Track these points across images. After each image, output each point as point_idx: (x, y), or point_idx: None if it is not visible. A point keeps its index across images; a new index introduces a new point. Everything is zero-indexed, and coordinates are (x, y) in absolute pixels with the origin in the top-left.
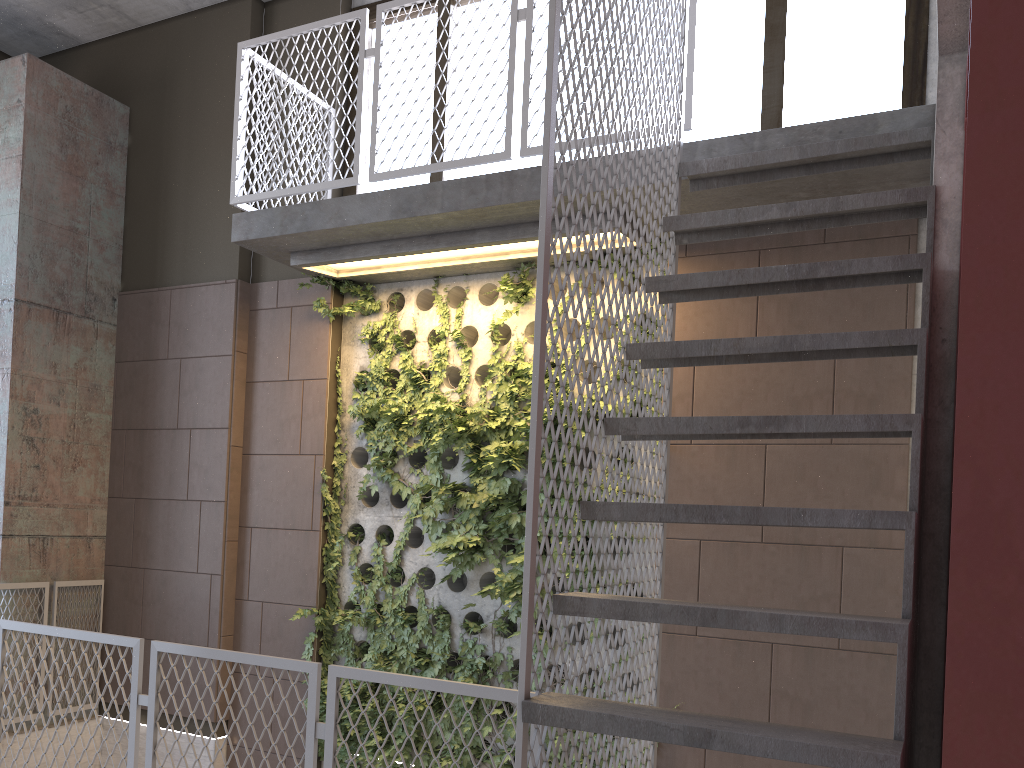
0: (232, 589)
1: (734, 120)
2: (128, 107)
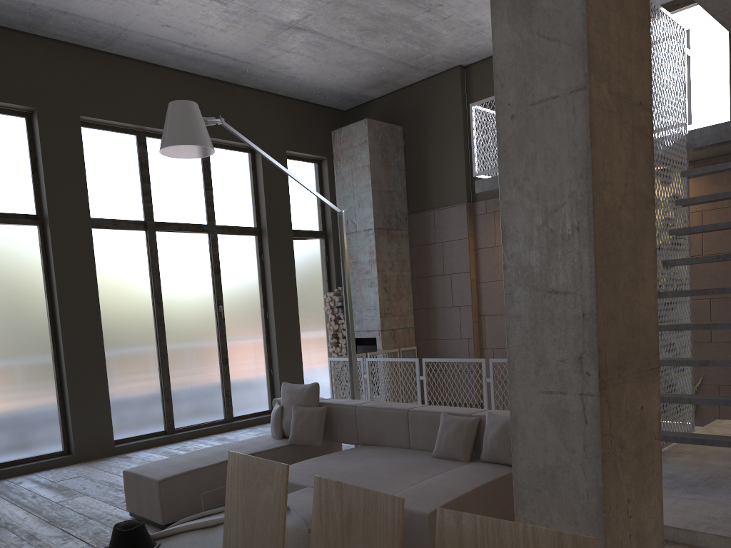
0: (477, 344)
1: (715, 95)
2: (401, 127)
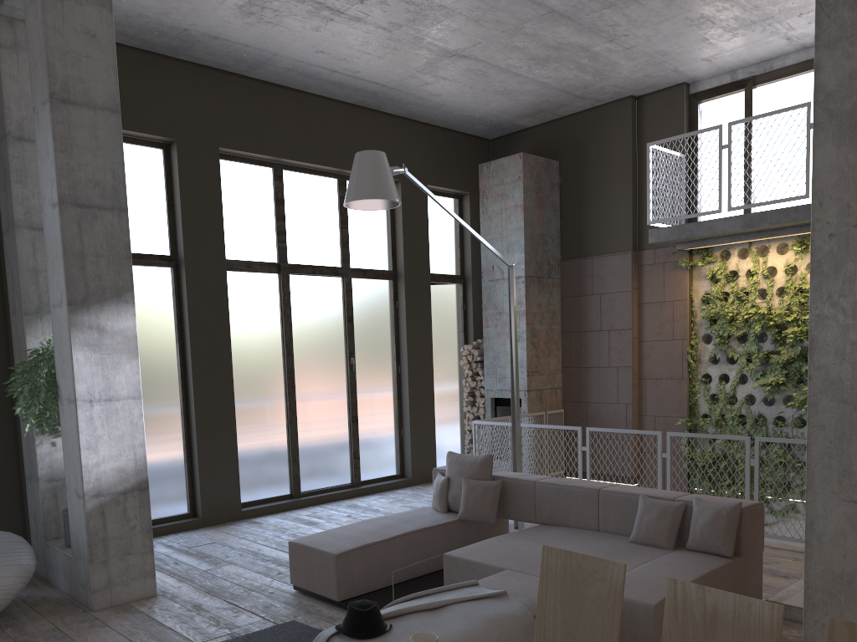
0: (636, 410)
1: None
2: (558, 161)
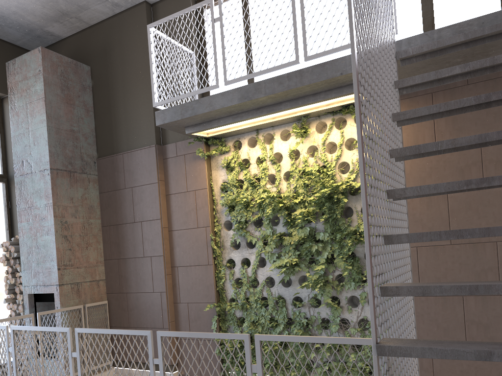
0: (171, 298)
1: (407, 27)
2: (89, 66)
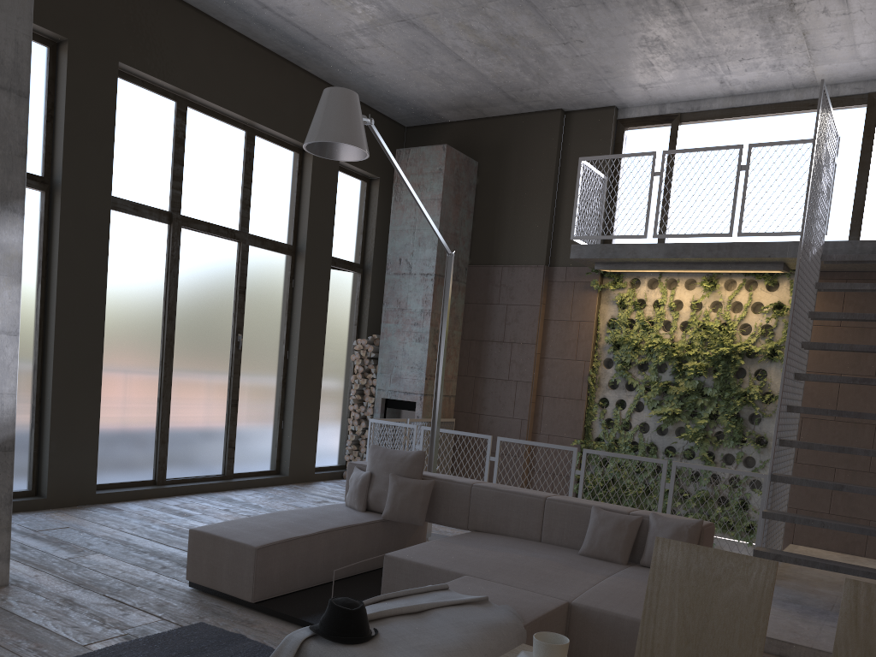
0: (531, 427)
1: (837, 208)
2: (477, 162)
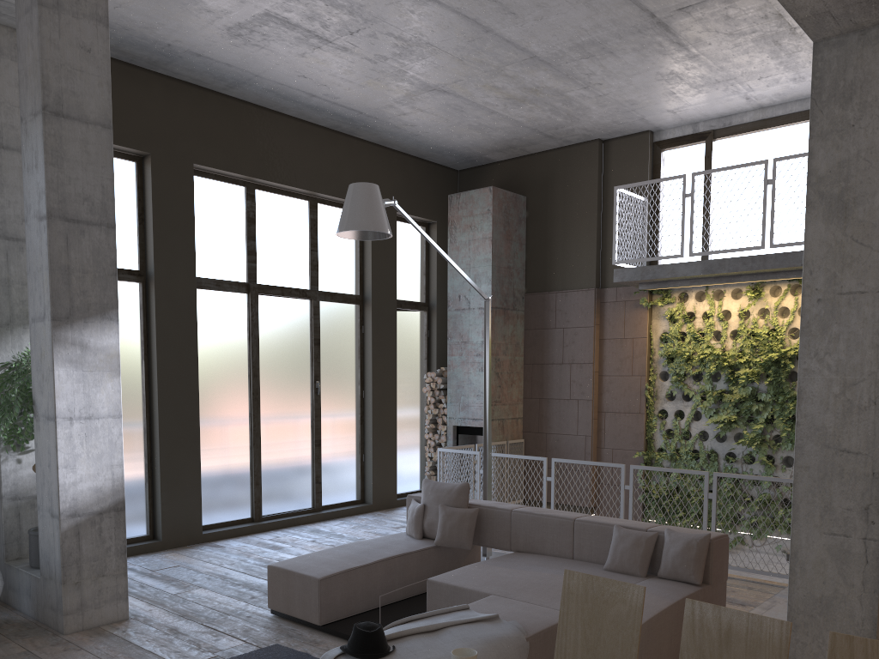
0: (595, 443)
1: None
2: (525, 197)
